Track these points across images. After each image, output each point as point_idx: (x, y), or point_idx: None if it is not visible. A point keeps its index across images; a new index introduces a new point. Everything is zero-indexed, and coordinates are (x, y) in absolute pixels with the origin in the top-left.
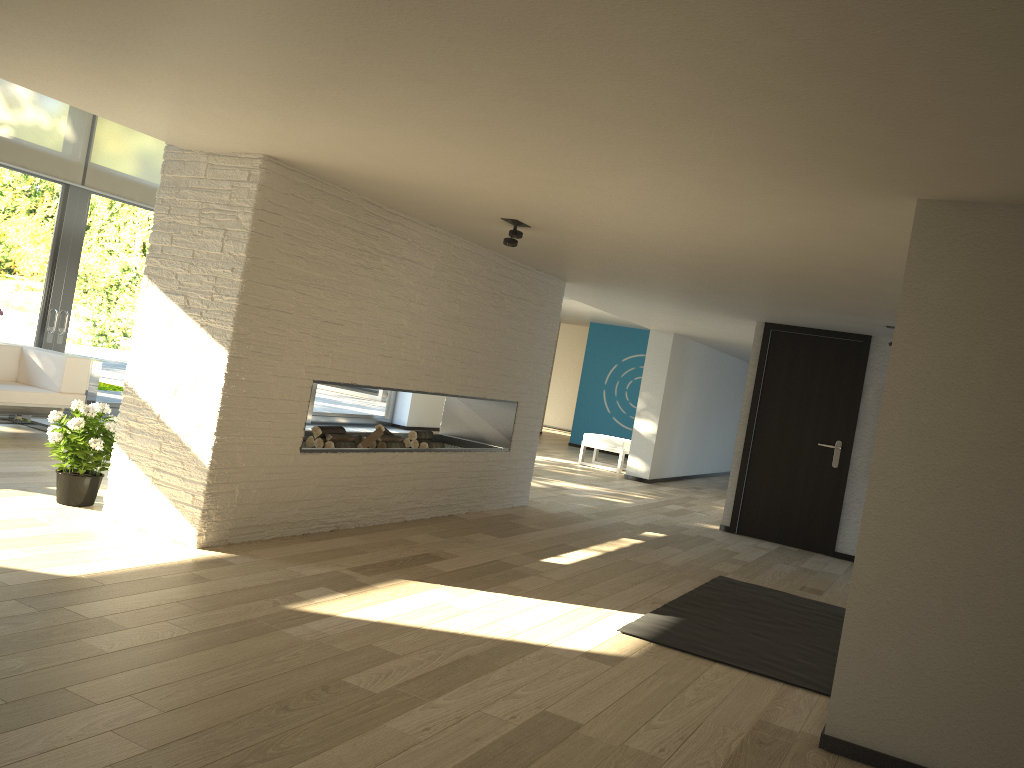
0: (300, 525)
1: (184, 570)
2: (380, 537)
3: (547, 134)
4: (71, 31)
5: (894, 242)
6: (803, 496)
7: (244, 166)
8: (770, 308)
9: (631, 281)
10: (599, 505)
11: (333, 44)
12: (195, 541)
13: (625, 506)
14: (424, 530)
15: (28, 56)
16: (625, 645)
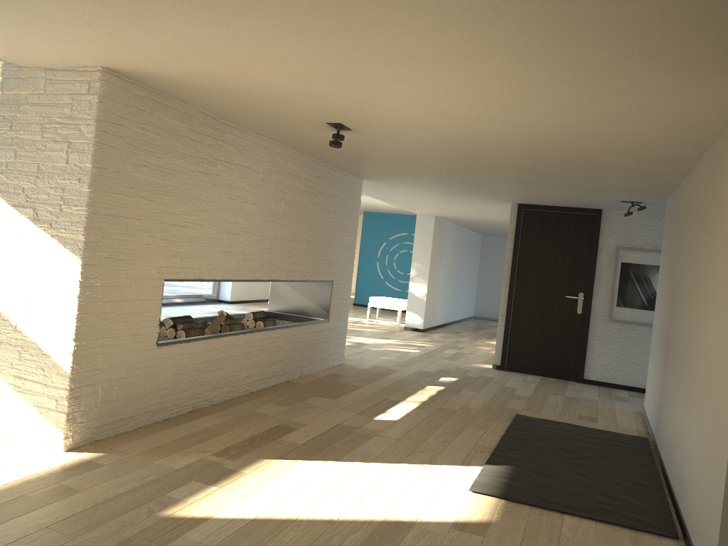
0: (161, 412)
1: (52, 482)
2: (234, 413)
3: (412, 17)
4: None
5: (700, 123)
6: (556, 337)
7: (83, 79)
8: (531, 192)
9: (421, 176)
10: (397, 356)
11: None
12: (62, 445)
13: (416, 355)
14: (269, 400)
15: None
16: (482, 507)
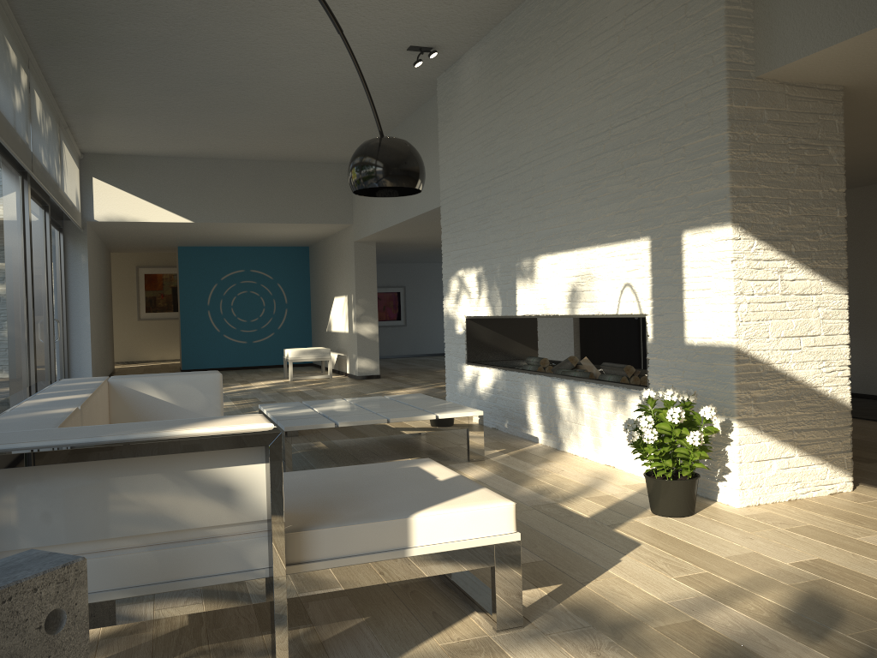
0: None
1: None
2: None
3: None
4: None
5: None
6: (621, 345)
7: (826, 98)
8: None
9: None
10: None
11: None
12: (852, 484)
13: None
14: None
15: None
16: None
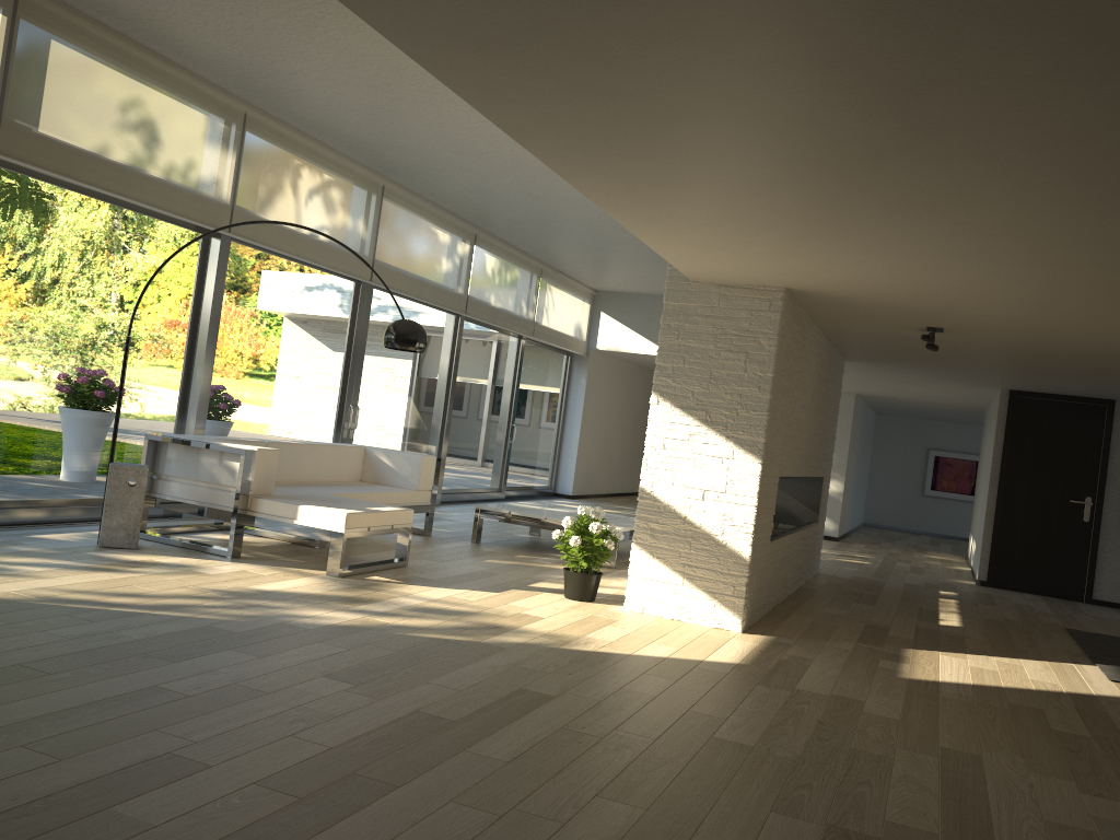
0: (764, 606)
1: (779, 652)
2: (810, 612)
3: None
4: (851, 232)
5: None
6: (1056, 549)
7: (763, 297)
8: (1050, 381)
9: (935, 363)
10: (858, 567)
11: (1112, 252)
12: (740, 626)
13: (874, 567)
14: (818, 603)
15: (738, 237)
16: None
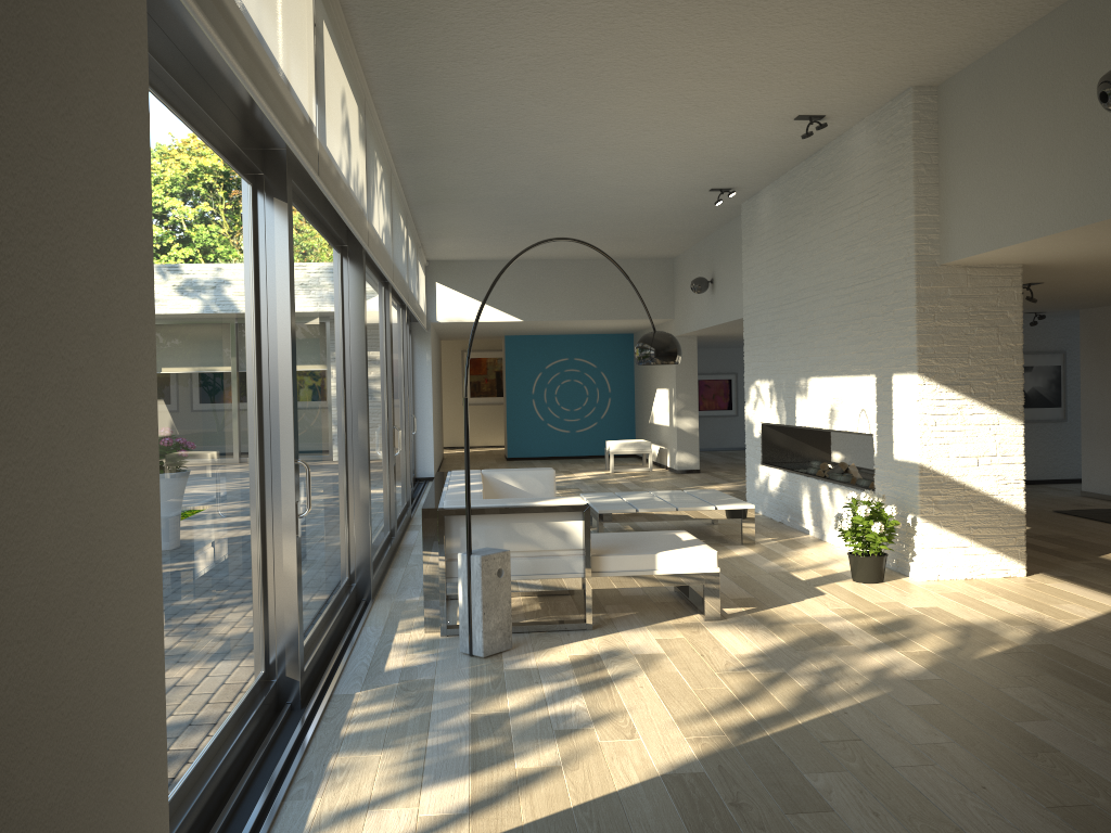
0: None
1: (1098, 585)
2: None
3: None
4: None
5: None
6: None
7: (1005, 274)
8: None
9: None
10: None
11: None
12: (1025, 571)
13: None
14: None
15: None
16: None
